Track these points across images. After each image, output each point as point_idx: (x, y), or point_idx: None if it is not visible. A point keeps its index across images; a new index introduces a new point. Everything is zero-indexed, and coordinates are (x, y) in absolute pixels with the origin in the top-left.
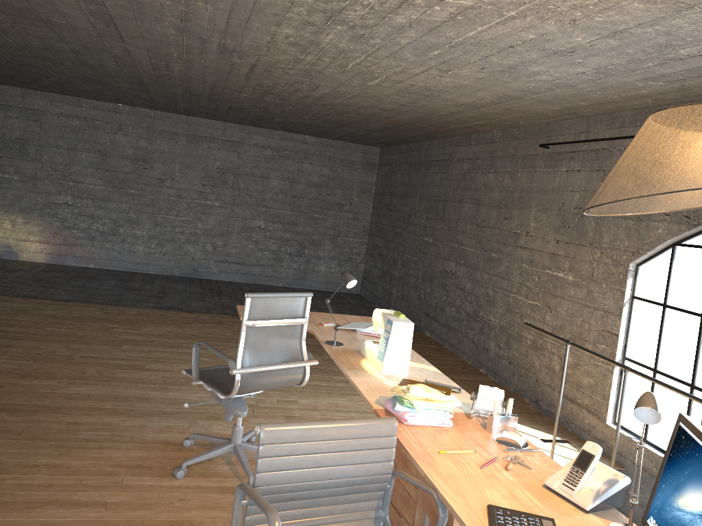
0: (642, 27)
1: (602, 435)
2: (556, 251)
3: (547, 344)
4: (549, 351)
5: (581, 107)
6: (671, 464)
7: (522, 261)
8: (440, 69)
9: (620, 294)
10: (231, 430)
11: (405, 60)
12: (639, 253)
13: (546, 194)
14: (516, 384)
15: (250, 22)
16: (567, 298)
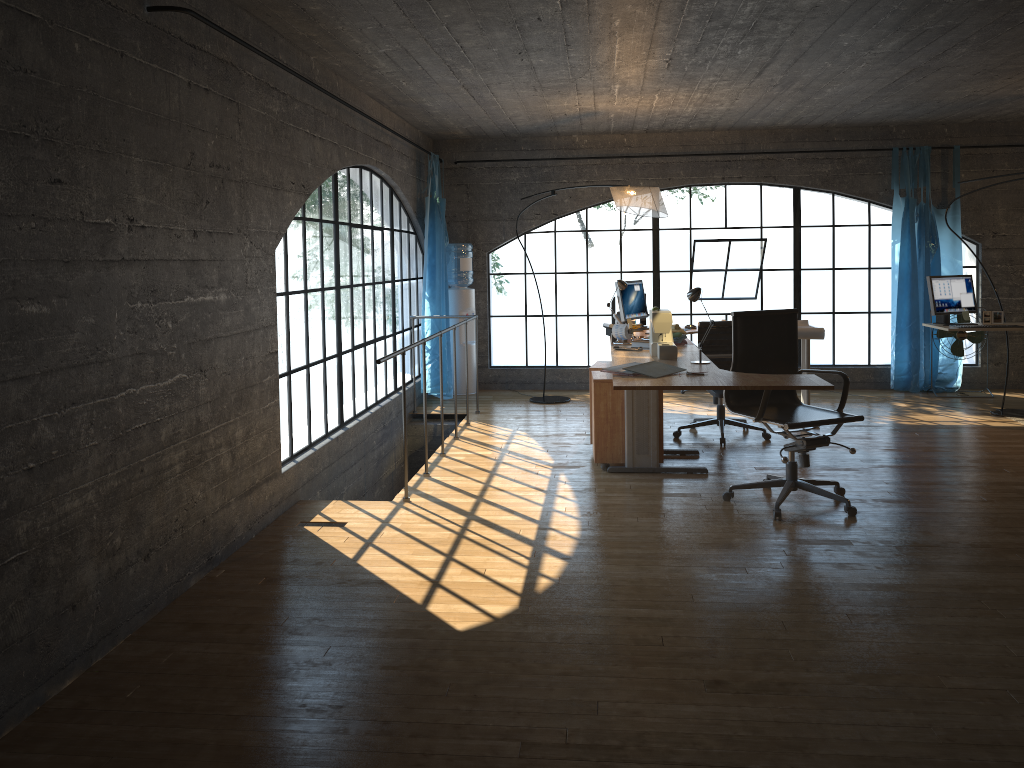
0: (529, 72)
1: (281, 492)
2: (195, 254)
3: (209, 440)
4: (214, 449)
5: (289, 1)
6: (623, 297)
7: (131, 299)
8: (576, 3)
9: (273, 295)
10: (807, 529)
11: (633, 3)
12: (281, 234)
13: (159, 125)
14: (169, 581)
15: (851, 1)
16: (223, 335)
